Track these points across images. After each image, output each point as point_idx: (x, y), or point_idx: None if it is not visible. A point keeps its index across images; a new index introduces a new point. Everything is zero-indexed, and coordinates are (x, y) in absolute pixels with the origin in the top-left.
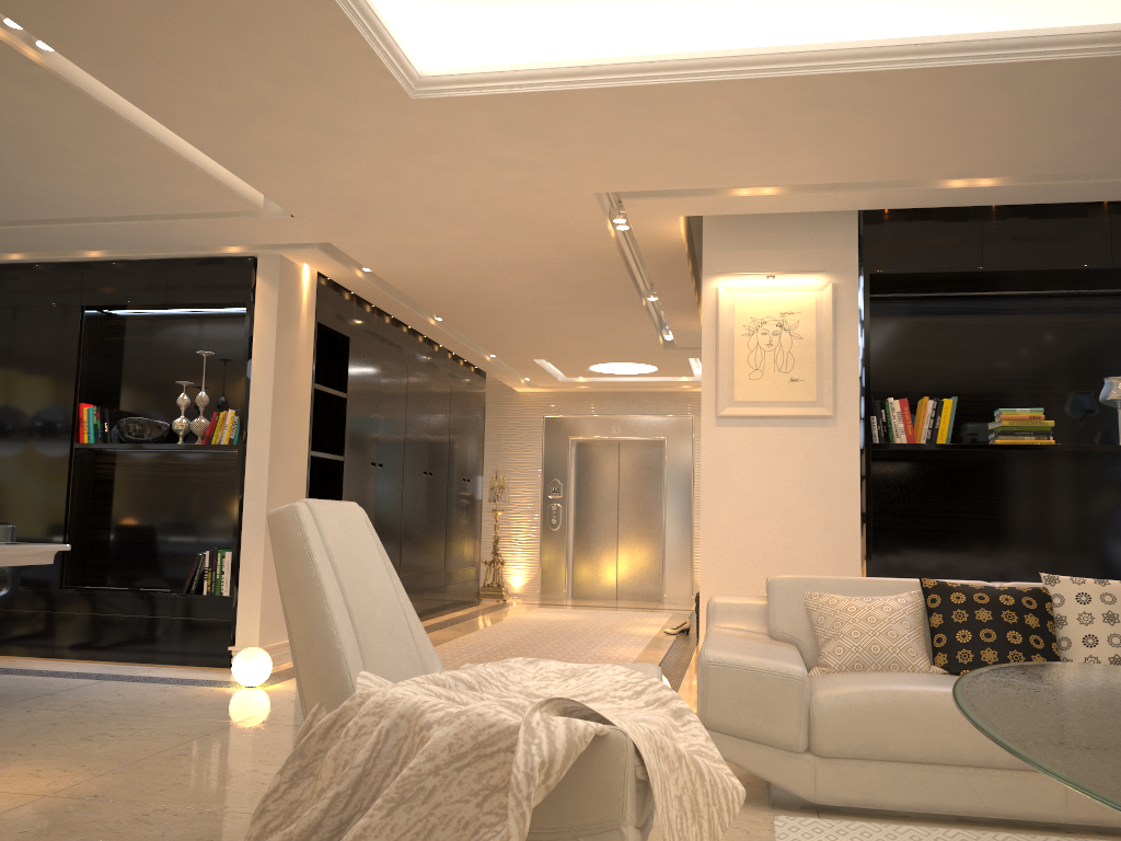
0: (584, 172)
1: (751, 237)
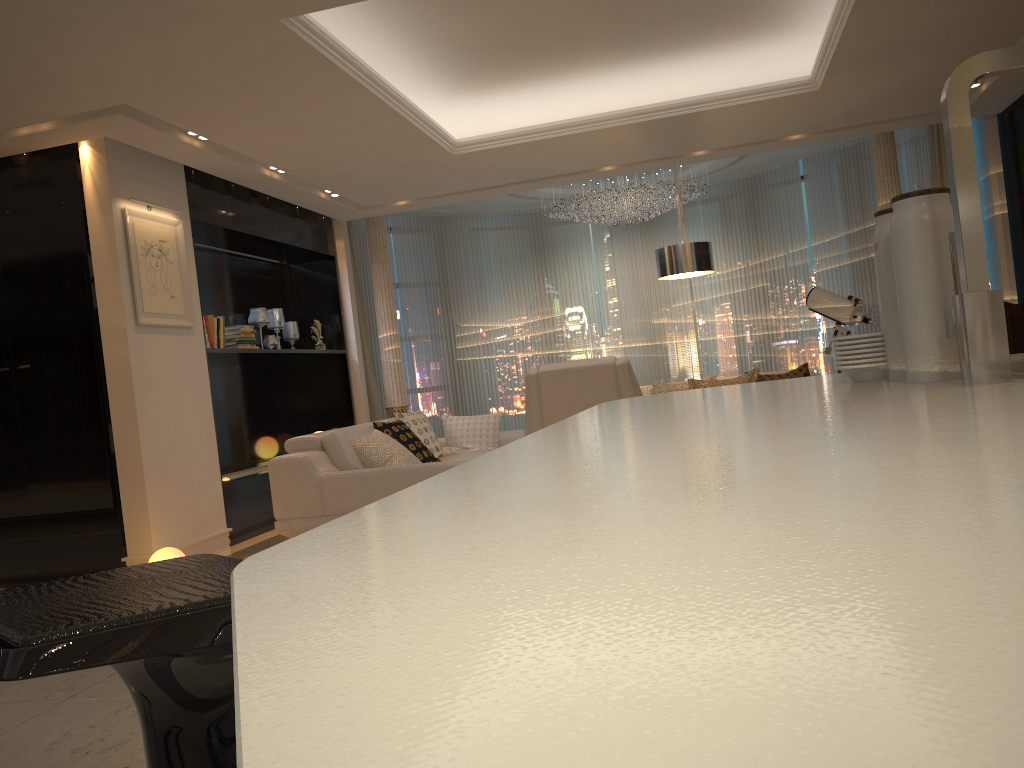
0: (174, 94)
1: (134, 169)
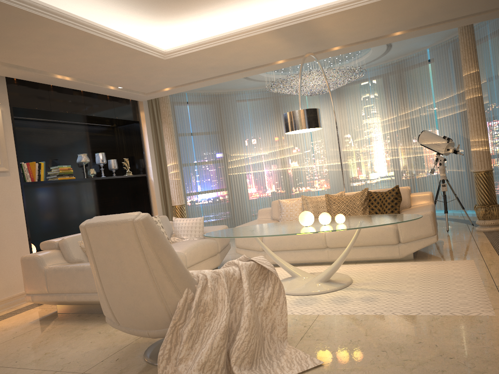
0: None
1: None
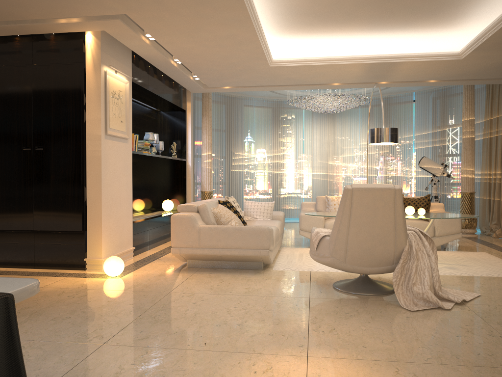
0: (154, 12)
1: (111, 50)
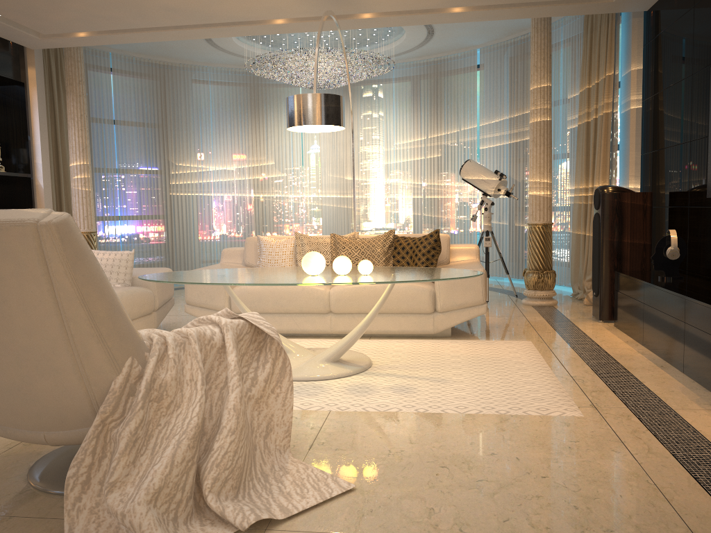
0: None
1: None
